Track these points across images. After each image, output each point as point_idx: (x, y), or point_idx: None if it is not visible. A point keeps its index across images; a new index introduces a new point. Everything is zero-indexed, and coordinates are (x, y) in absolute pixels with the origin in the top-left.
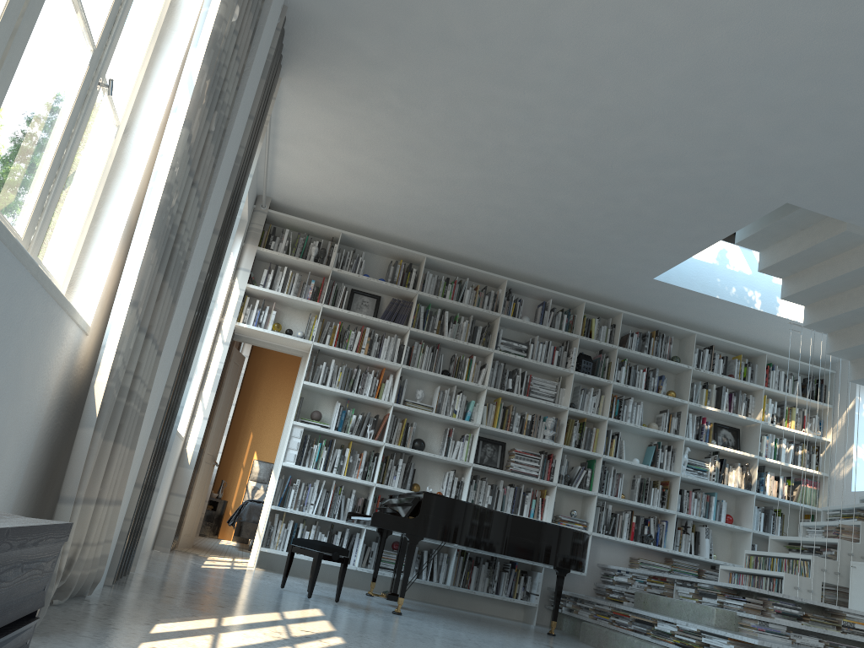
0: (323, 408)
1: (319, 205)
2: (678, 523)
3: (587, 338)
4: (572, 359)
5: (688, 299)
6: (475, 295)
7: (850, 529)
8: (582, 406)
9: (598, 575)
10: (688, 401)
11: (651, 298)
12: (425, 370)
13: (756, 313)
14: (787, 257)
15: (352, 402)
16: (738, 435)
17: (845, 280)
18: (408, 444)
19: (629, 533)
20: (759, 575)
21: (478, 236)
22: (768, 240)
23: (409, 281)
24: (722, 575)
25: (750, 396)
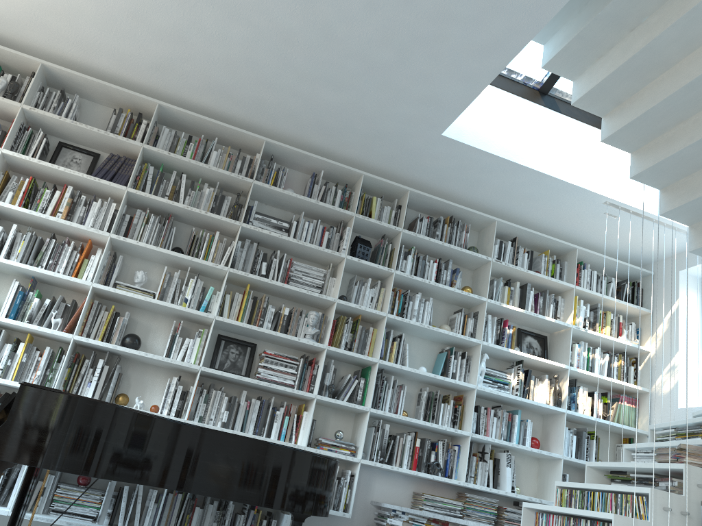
0: (0, 291)
1: (4, 19)
2: (475, 448)
3: (364, 217)
4: (344, 241)
5: (485, 170)
6: (225, 159)
7: (695, 451)
8: (357, 300)
9: (372, 515)
10: (486, 298)
11: (443, 170)
12: (144, 243)
13: (566, 188)
14: (612, 72)
15: (44, 284)
16: (546, 344)
17: (693, 94)
18: (115, 340)
19: (411, 461)
20: (576, 516)
21: (217, 68)
22: (585, 56)
23: (137, 135)
24: (526, 515)
25: (559, 297)
